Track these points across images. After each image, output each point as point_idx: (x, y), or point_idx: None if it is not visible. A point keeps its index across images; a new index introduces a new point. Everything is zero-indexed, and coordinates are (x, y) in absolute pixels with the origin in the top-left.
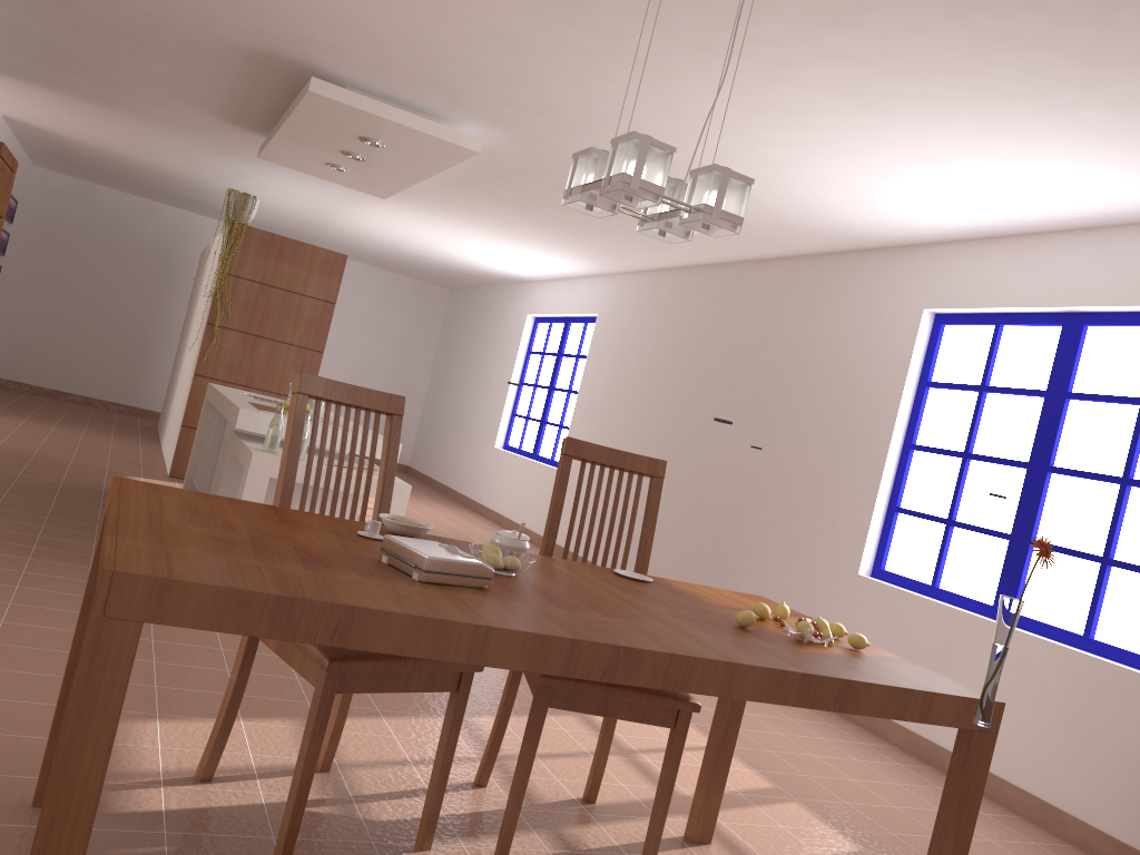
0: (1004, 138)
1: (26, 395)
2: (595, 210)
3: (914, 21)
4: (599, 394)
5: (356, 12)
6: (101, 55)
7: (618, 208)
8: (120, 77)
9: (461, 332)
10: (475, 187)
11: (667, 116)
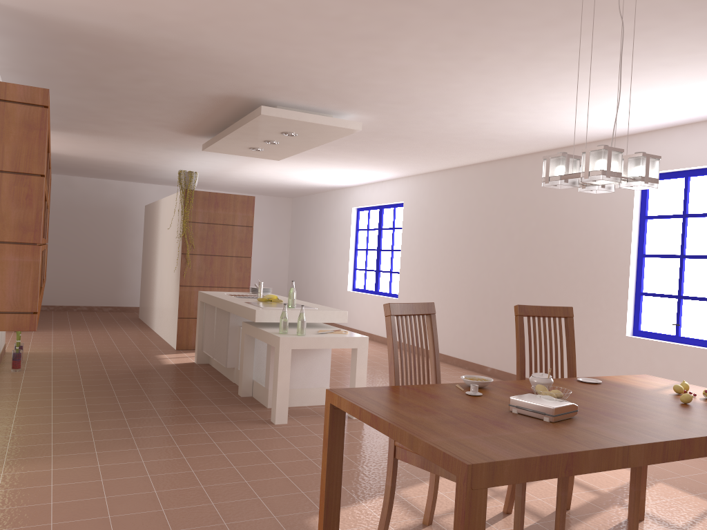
0: (704, 78)
1: (54, 313)
2: (557, 185)
3: (672, 31)
4: (416, 250)
5: (304, 69)
6: (114, 110)
7: (578, 183)
8: (120, 120)
9: (305, 223)
10: (338, 145)
11: (487, 94)
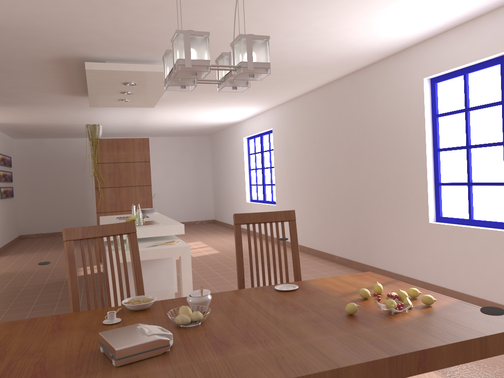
0: None
1: (40, 239)
2: (187, 87)
3: None
4: (283, 165)
5: (83, 22)
6: None
7: (196, 82)
8: (14, 90)
9: (219, 153)
10: None
11: (256, 23)
